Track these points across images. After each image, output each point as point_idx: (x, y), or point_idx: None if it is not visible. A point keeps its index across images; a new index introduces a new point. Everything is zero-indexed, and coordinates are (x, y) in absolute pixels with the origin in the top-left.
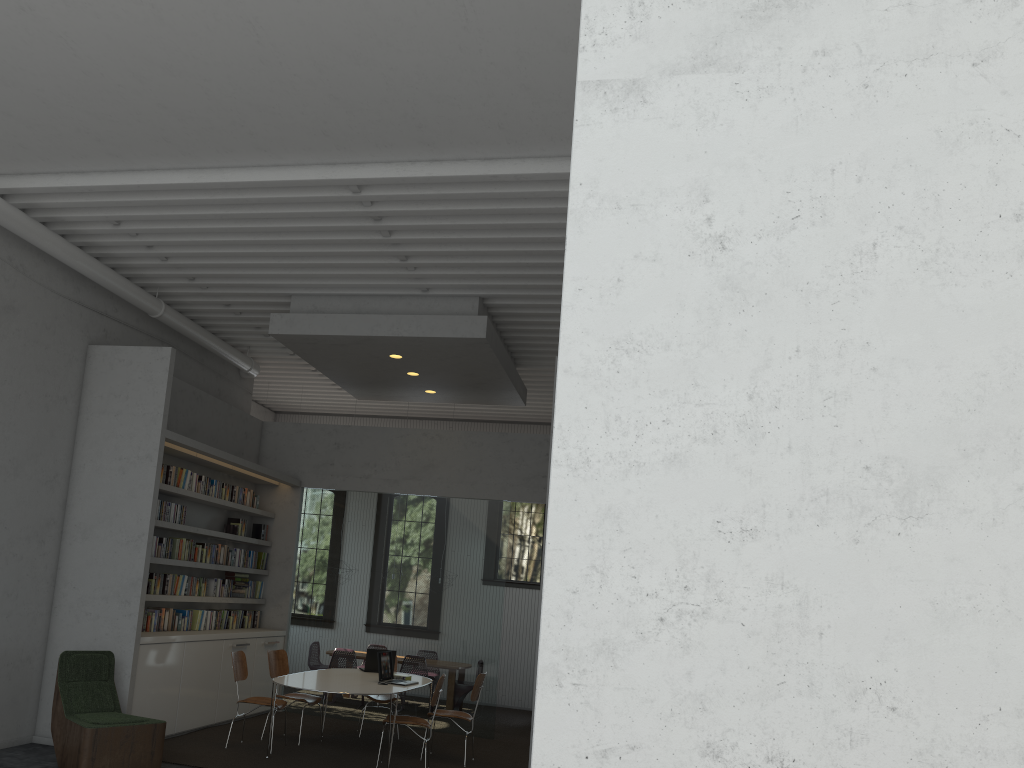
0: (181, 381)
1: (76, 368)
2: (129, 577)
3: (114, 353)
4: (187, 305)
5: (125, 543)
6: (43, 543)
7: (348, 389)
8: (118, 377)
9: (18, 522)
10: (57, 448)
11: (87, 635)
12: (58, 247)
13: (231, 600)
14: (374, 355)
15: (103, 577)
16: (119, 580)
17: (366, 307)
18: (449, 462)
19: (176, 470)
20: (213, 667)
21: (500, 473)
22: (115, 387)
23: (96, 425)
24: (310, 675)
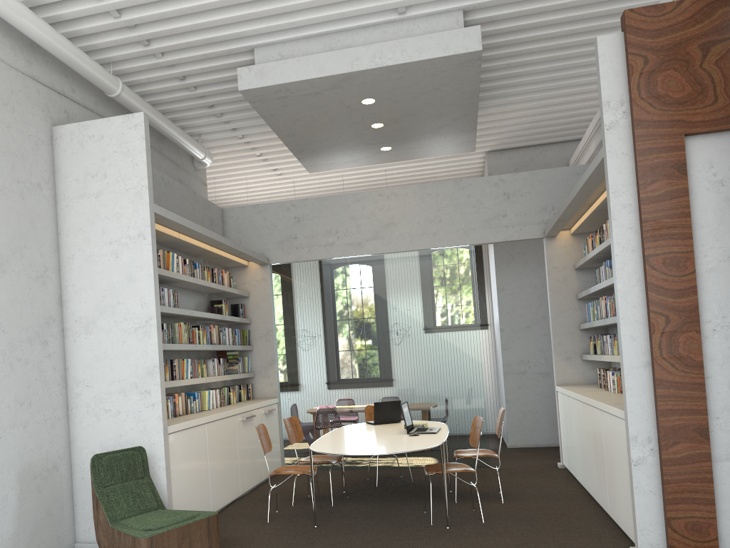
0: None
1: (44, 152)
2: (144, 366)
3: (82, 130)
4: (141, 87)
5: (133, 331)
6: (46, 344)
7: (303, 160)
8: (91, 155)
9: (16, 324)
10: (41, 240)
11: (111, 433)
12: None
13: (229, 377)
14: (345, 104)
15: (116, 370)
16: (134, 371)
17: (338, 45)
18: (408, 217)
19: (163, 254)
20: (231, 443)
21: (460, 220)
22: (90, 167)
23: (77, 211)
24: (336, 437)
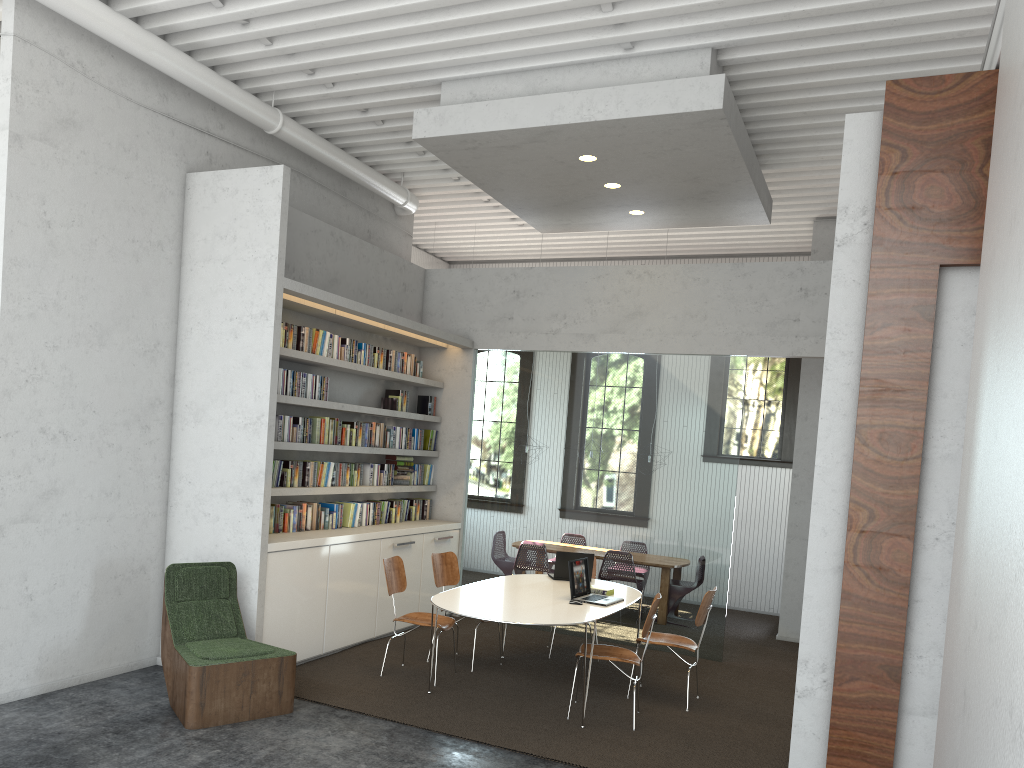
0: (313, 219)
1: (172, 204)
2: (249, 470)
3: (216, 181)
4: (316, 118)
5: (242, 427)
6: (148, 429)
7: (527, 218)
8: (222, 212)
9: (111, 404)
10: (155, 309)
11: (207, 540)
12: (120, 31)
13: (392, 489)
14: (557, 160)
15: (220, 470)
16: (238, 473)
17: (543, 86)
18: (662, 308)
19: (310, 332)
20: (369, 572)
21: (733, 319)
22: (220, 226)
23: (201, 277)
24: (482, 588)
